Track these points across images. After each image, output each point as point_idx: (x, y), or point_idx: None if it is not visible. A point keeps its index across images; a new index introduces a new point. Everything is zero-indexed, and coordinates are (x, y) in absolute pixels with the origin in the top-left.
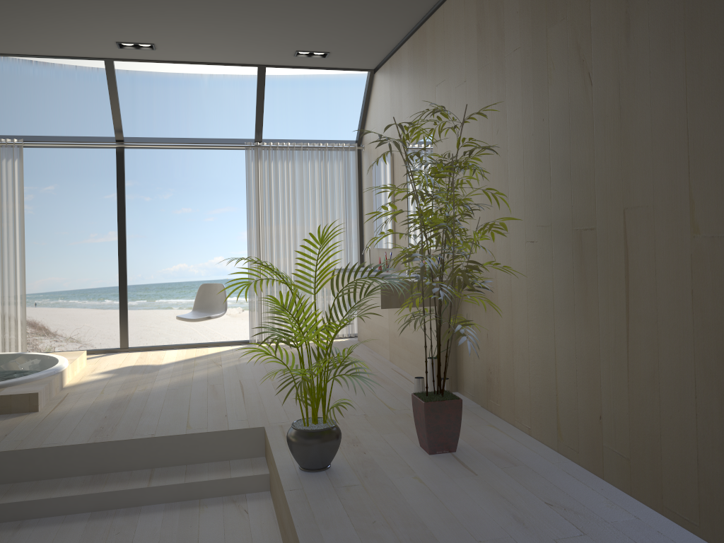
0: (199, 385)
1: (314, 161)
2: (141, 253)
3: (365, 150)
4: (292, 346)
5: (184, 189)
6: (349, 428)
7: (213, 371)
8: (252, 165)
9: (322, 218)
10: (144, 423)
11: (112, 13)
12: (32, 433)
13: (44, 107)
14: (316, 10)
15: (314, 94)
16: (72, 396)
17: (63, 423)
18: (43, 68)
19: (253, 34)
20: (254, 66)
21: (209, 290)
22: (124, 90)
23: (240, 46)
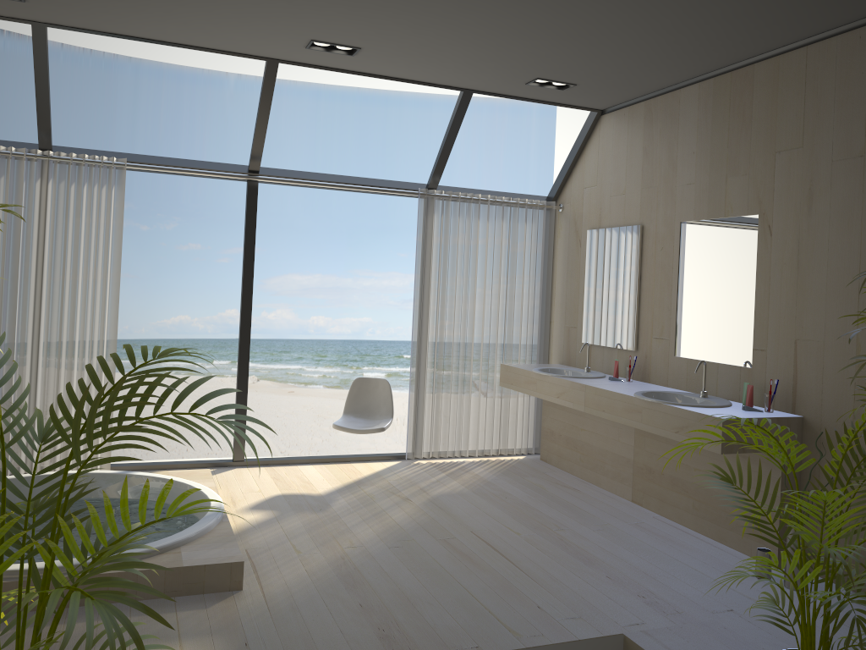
0: (425, 540)
1: (503, 221)
2: (130, 298)
3: (567, 212)
4: (778, 546)
5: (193, 218)
6: (748, 640)
7: (412, 511)
8: (425, 220)
9: (506, 296)
10: (435, 620)
11: (353, 2)
12: (284, 641)
13: (15, 94)
14: (631, 32)
15: (369, 113)
16: (259, 556)
17: (310, 617)
18: (18, 41)
19: (509, 51)
20: (460, 90)
21: (367, 387)
22: (123, 82)
23: (472, 64)
